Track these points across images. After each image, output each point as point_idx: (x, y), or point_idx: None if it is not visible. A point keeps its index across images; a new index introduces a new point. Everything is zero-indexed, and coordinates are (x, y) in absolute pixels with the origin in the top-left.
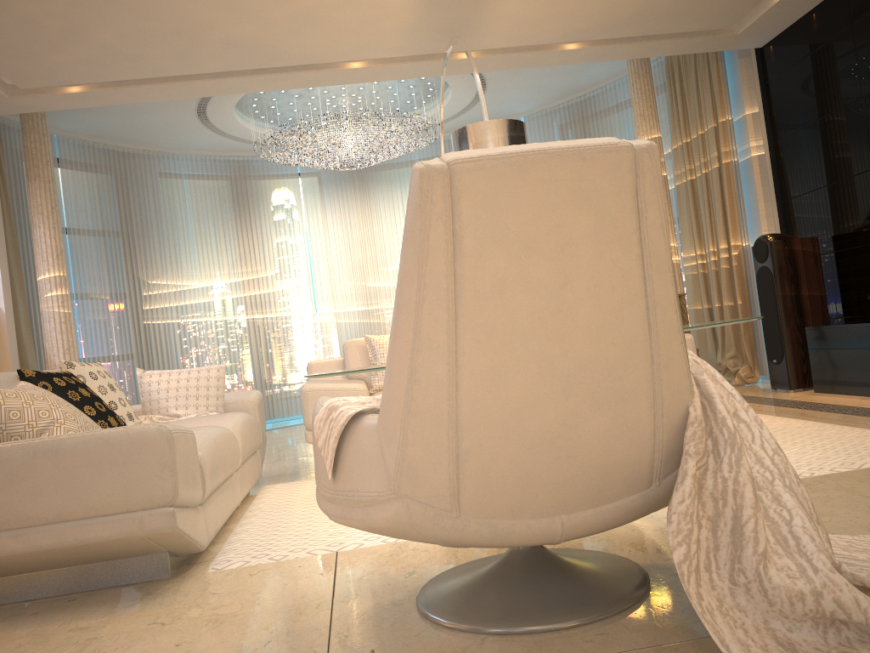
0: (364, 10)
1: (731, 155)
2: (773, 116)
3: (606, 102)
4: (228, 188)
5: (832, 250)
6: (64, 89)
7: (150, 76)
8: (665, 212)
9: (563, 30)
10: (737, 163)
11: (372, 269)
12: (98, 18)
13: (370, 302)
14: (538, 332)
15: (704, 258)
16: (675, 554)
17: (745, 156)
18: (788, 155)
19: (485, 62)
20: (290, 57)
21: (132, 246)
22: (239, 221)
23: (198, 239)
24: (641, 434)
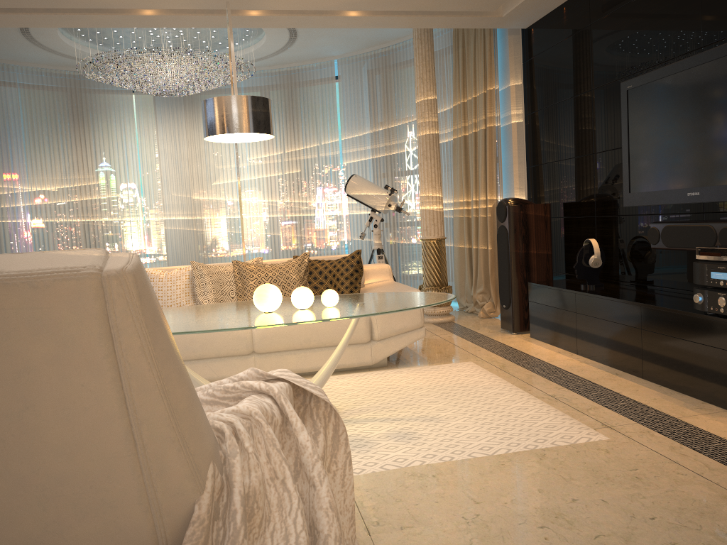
0: None
1: (495, 120)
2: (530, 91)
3: (405, 56)
4: (64, 100)
5: (560, 215)
6: None
7: None
8: (146, 335)
9: (340, 0)
10: (500, 128)
11: (197, 183)
12: None
13: (194, 212)
14: (1, 453)
15: (470, 205)
16: None
17: (507, 121)
18: (538, 127)
19: (274, 20)
20: (78, 1)
21: None
22: (73, 132)
23: (31, 146)
24: (139, 534)
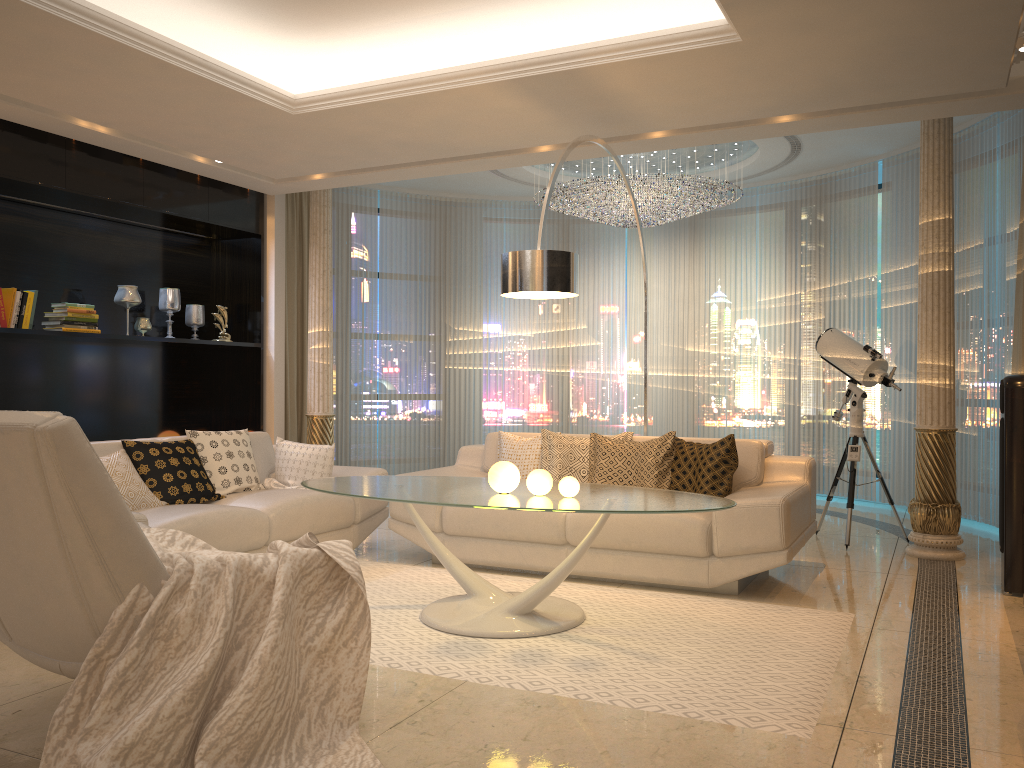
0: (492, 114)
1: None
2: None
3: (970, 148)
4: (549, 235)
5: None
6: (310, 176)
7: (364, 167)
8: (62, 474)
9: (745, 109)
10: None
11: (692, 331)
12: (277, 137)
13: (685, 368)
14: (4, 538)
15: None
16: (57, 710)
17: None
18: None
19: (687, 139)
20: (468, 148)
21: (442, 293)
22: None
23: None
24: (81, 621)
